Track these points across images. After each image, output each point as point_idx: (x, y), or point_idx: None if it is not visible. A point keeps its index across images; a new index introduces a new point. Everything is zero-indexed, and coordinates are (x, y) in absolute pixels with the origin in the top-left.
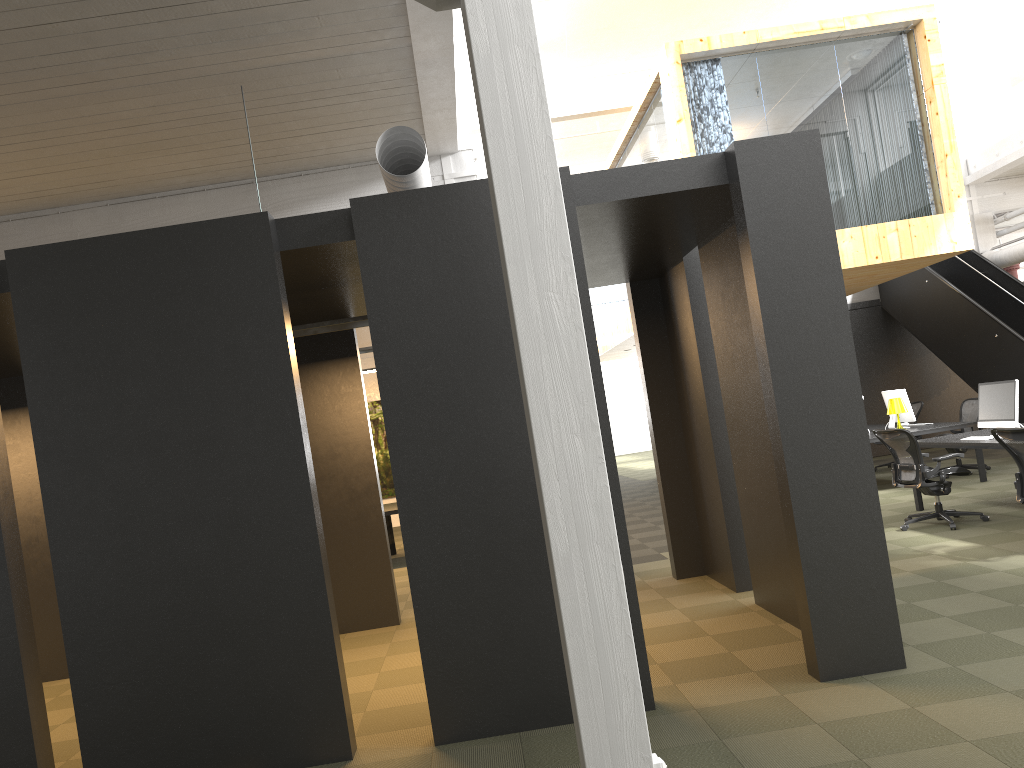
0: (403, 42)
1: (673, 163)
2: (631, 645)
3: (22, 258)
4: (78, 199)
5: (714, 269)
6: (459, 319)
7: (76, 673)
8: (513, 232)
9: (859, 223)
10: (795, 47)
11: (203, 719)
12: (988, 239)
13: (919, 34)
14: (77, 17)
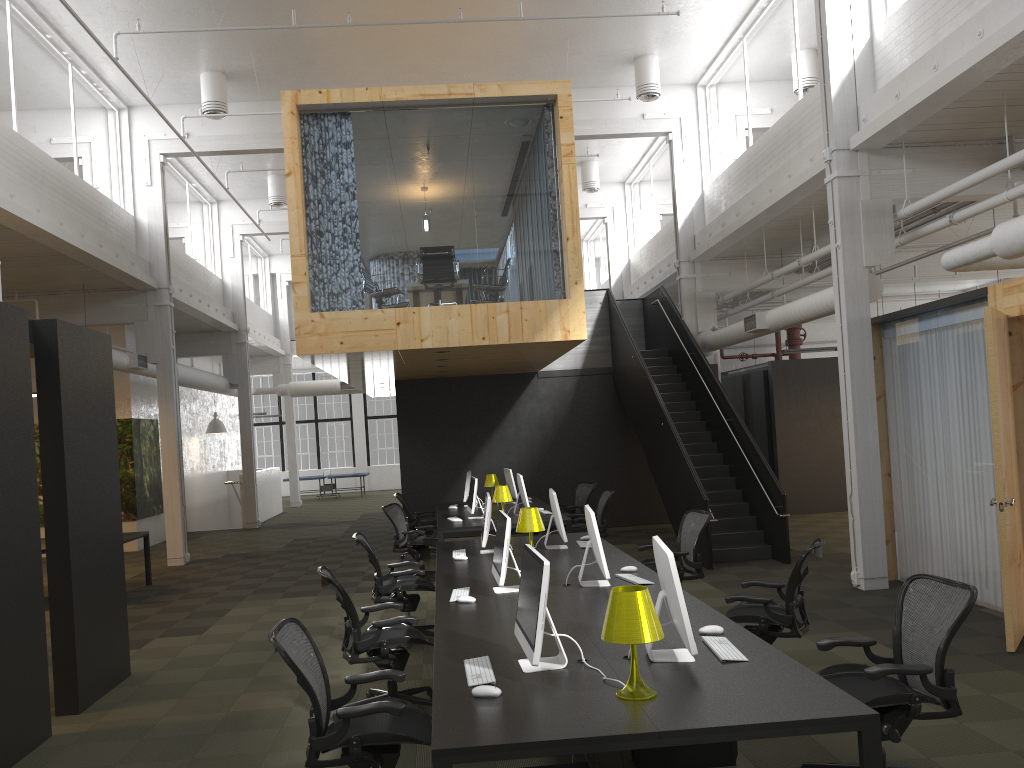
0: None
1: None
2: None
3: None
4: None
5: None
6: None
7: None
8: None
9: (477, 300)
10: (427, 109)
11: None
12: (708, 319)
13: (557, 109)
14: None
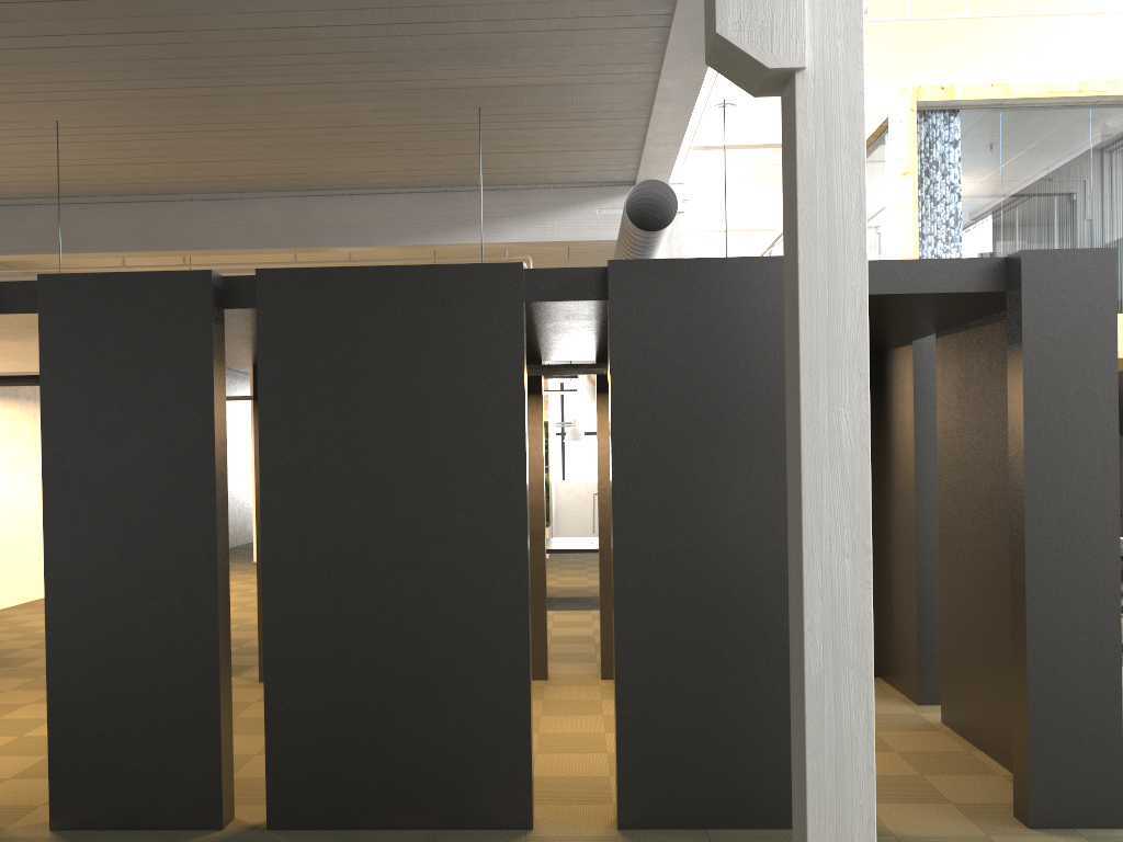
0: (649, 77)
1: (949, 262)
2: (872, 776)
3: (272, 279)
4: (266, 187)
5: (953, 364)
6: (704, 399)
7: (271, 700)
8: (811, 341)
9: None
10: (1046, 107)
11: (389, 765)
12: None
13: None
14: (333, 24)
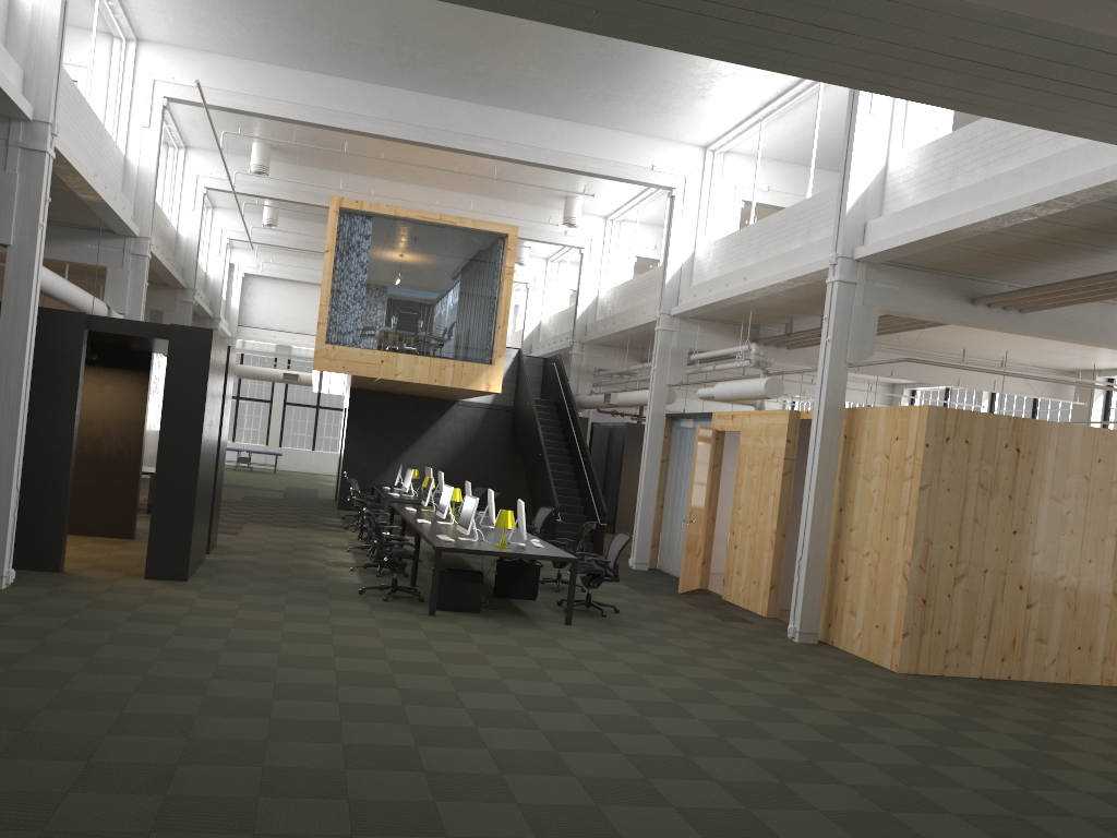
0: (72, 190)
1: (146, 323)
2: (8, 521)
3: None
4: None
5: None
6: None
7: None
8: (2, 350)
9: (434, 354)
10: (424, 225)
11: None
12: (586, 386)
13: (507, 242)
14: None
